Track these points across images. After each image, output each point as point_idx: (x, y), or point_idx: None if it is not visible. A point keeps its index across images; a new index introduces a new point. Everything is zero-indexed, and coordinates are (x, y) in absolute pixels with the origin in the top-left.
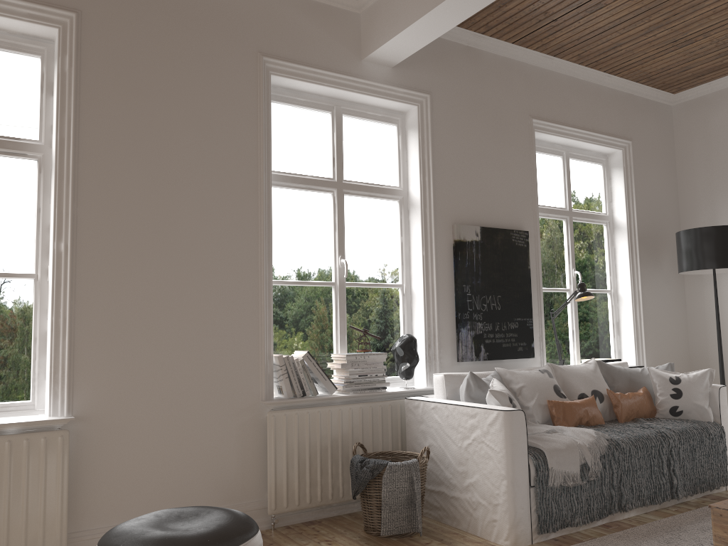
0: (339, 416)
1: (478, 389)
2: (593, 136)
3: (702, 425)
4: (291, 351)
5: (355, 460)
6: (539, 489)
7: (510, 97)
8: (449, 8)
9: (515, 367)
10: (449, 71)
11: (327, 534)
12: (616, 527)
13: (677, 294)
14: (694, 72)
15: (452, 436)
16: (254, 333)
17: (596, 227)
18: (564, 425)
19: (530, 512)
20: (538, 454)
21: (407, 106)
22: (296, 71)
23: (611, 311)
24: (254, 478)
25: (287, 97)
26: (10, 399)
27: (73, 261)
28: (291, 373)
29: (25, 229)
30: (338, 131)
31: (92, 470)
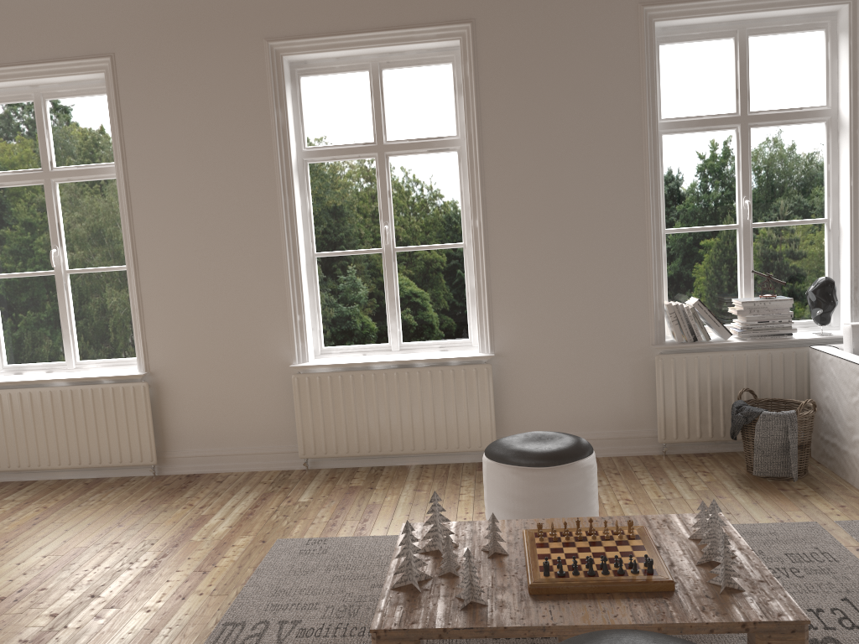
0: (731, 361)
1: None
2: None
3: None
4: (689, 296)
5: (734, 405)
6: None
7: None
8: None
9: None
10: None
11: (708, 467)
12: None
13: None
14: None
15: (843, 391)
16: (642, 284)
17: None
18: None
19: None
20: None
21: (835, 7)
22: (682, 10)
23: None
24: (646, 410)
25: (679, 35)
26: (455, 337)
27: (485, 234)
28: (681, 320)
29: (453, 209)
30: (741, 59)
31: (511, 394)
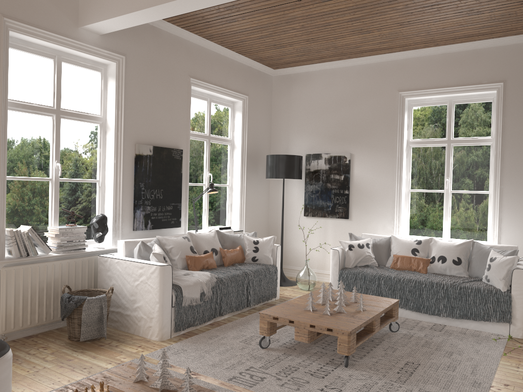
0: (53, 268)
1: (145, 251)
2: (226, 91)
3: (266, 267)
4: (17, 225)
5: (64, 296)
6: (177, 308)
7: (178, 62)
8: (142, 14)
9: (169, 233)
10: (139, 41)
11: (43, 343)
12: (216, 324)
13: (265, 188)
14: (285, 61)
15: (128, 279)
16: None
17: (224, 146)
18: (194, 269)
19: (171, 320)
20: (178, 289)
21: (109, 62)
22: (29, 30)
23: (228, 197)
24: None
25: (20, 46)
26: None
27: None
28: (19, 241)
29: None
30: (58, 74)
31: None
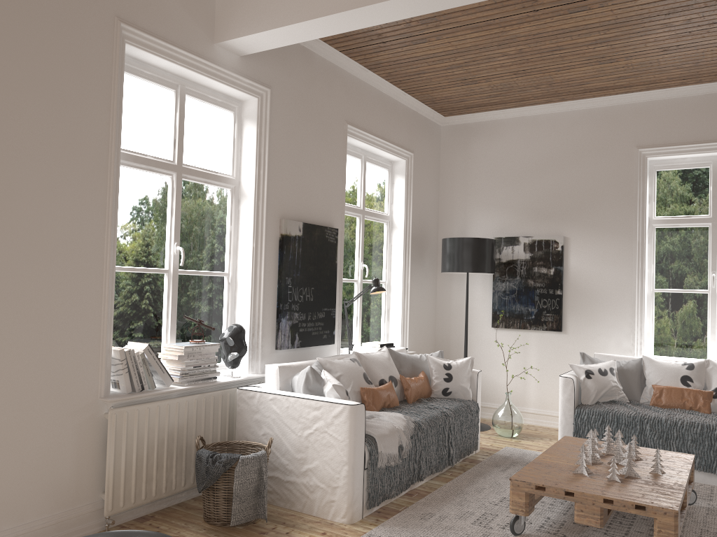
0: (176, 409)
1: (316, 382)
2: (388, 146)
3: (466, 403)
4: (121, 341)
5: (203, 455)
6: (371, 471)
7: (332, 102)
8: (324, 23)
9: (319, 353)
10: (287, 68)
11: (170, 530)
12: (417, 494)
13: (431, 287)
14: (466, 104)
15: (292, 426)
16: (96, 325)
17: (379, 225)
18: (373, 409)
19: (362, 491)
20: (371, 440)
21: (248, 97)
22: (151, 44)
23: (384, 300)
24: (88, 479)
25: (133, 68)
26: None
27: None
28: (132, 367)
29: None
30: (181, 112)
31: None
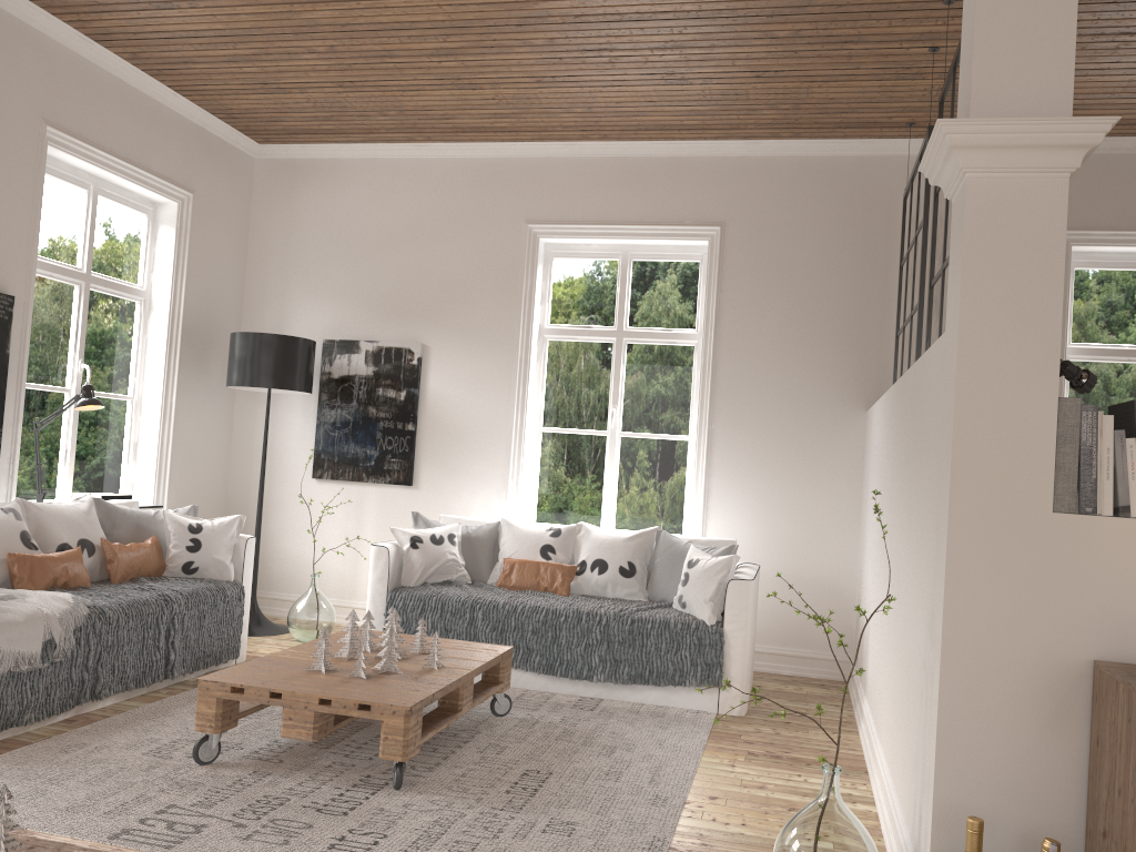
0: None
1: None
2: (140, 175)
3: (219, 585)
4: None
5: None
6: None
7: (15, 83)
8: None
9: None
10: None
11: None
12: (83, 720)
13: (223, 412)
14: (286, 126)
15: None
16: None
17: (125, 304)
18: (29, 588)
19: None
20: None
21: None
22: None
23: (129, 427)
24: None
25: None
26: None
27: None
28: None
29: None
30: None
31: None
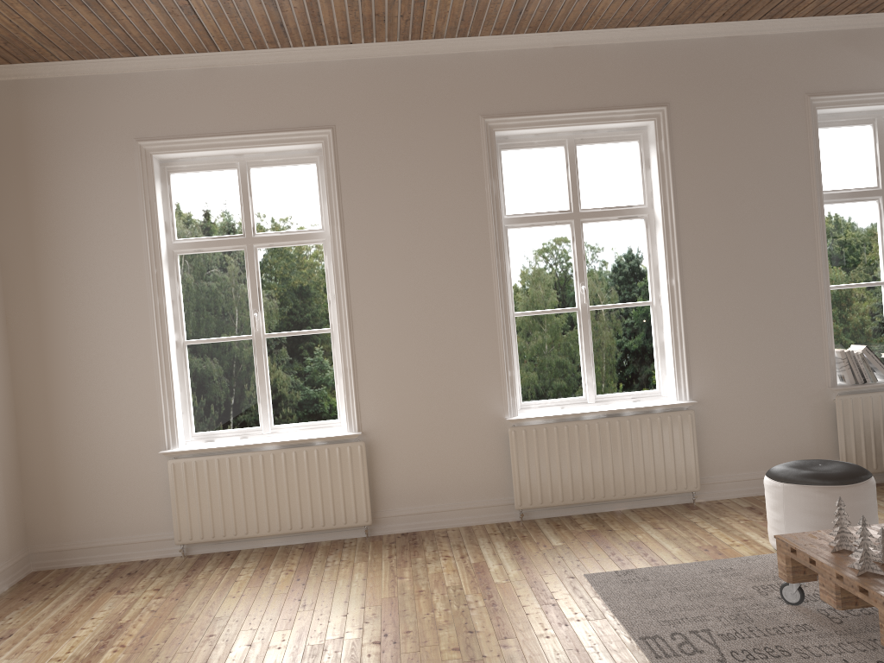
0: None
1: None
2: None
3: None
4: (846, 345)
5: None
6: None
7: None
8: None
9: None
10: None
11: None
12: None
13: None
14: None
15: None
16: (817, 333)
17: None
18: None
19: None
20: None
21: None
22: (839, 100)
23: None
24: (825, 447)
25: (829, 121)
26: (644, 389)
27: (682, 292)
28: (852, 365)
29: (641, 270)
30: (880, 142)
31: (708, 438)
